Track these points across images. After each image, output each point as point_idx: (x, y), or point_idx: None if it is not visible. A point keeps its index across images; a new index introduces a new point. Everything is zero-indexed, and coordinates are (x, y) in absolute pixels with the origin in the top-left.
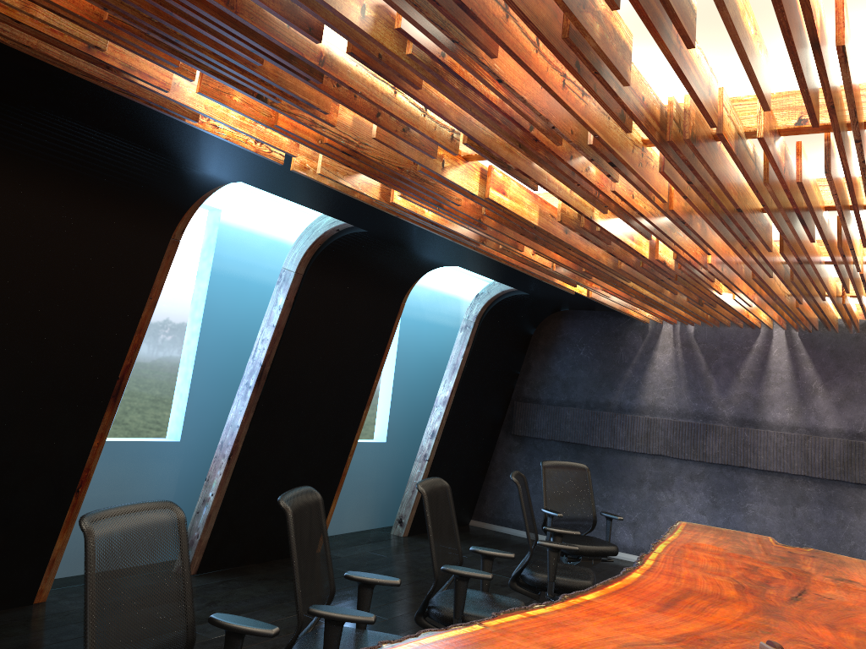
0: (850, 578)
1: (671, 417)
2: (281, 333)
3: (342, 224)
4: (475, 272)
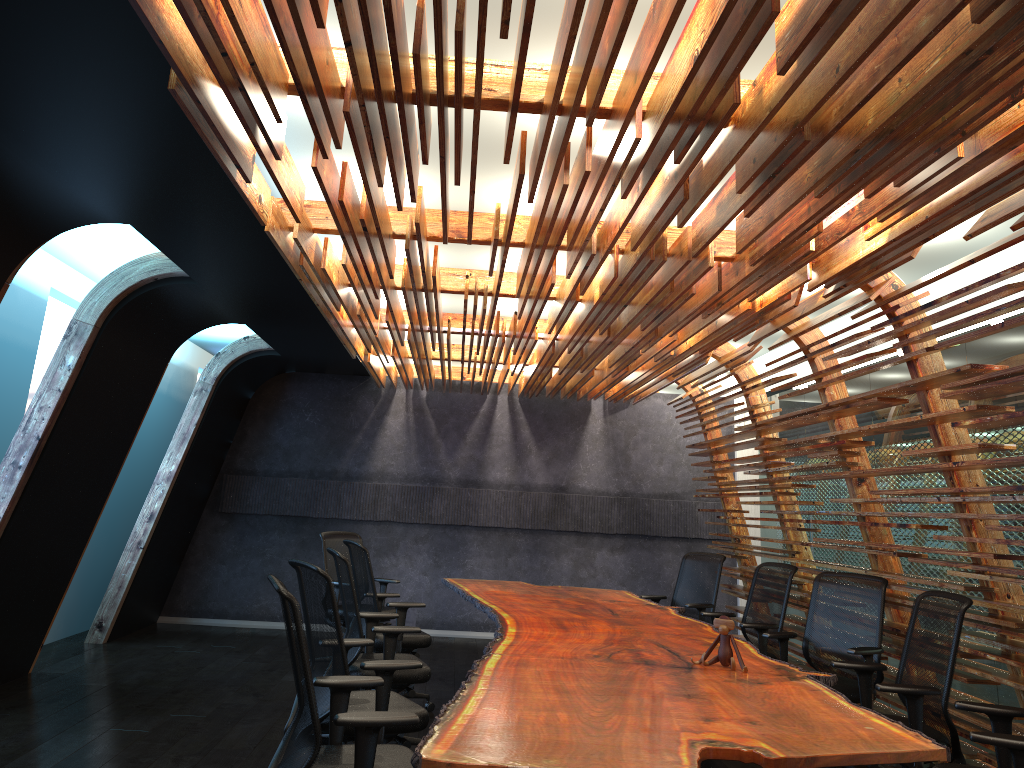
0: (615, 599)
1: (400, 481)
2: (65, 399)
3: (168, 273)
4: (256, 331)
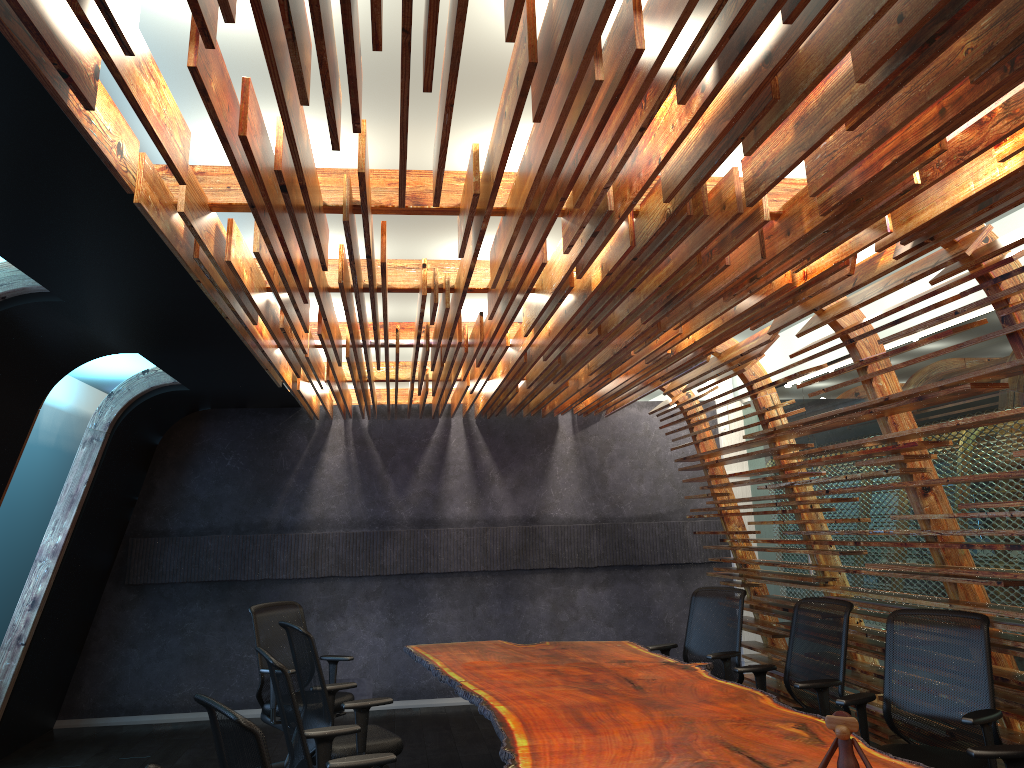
0: (624, 658)
1: (344, 528)
2: None
3: (19, 289)
4: (154, 361)
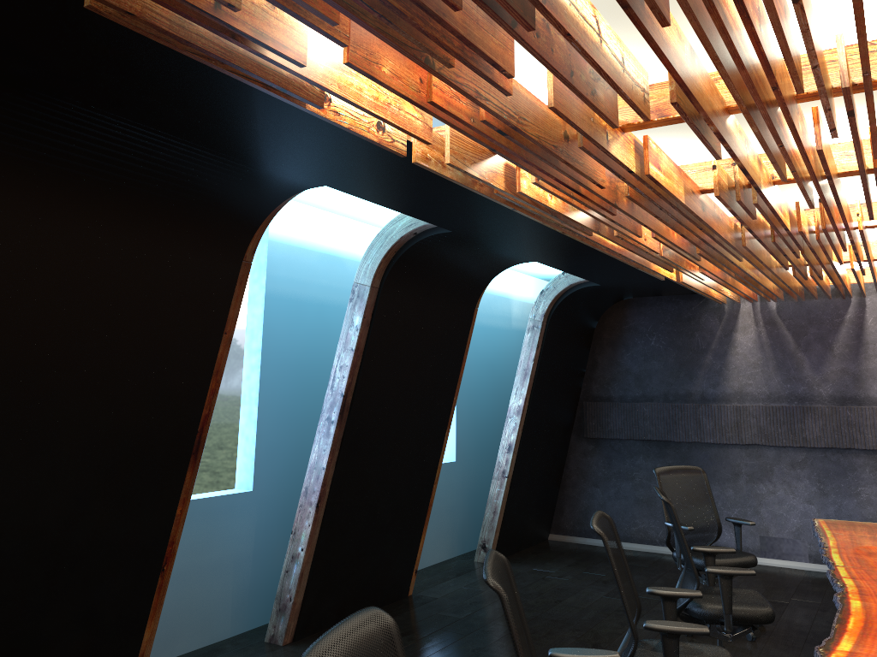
0: None
1: (762, 402)
2: (360, 357)
3: (422, 226)
4: (553, 266)
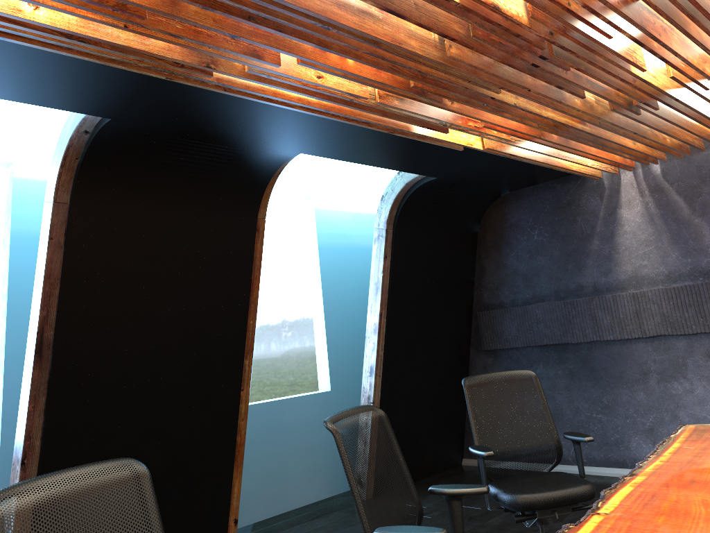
0: None
1: (662, 284)
2: (57, 285)
3: (82, 120)
4: (334, 158)
